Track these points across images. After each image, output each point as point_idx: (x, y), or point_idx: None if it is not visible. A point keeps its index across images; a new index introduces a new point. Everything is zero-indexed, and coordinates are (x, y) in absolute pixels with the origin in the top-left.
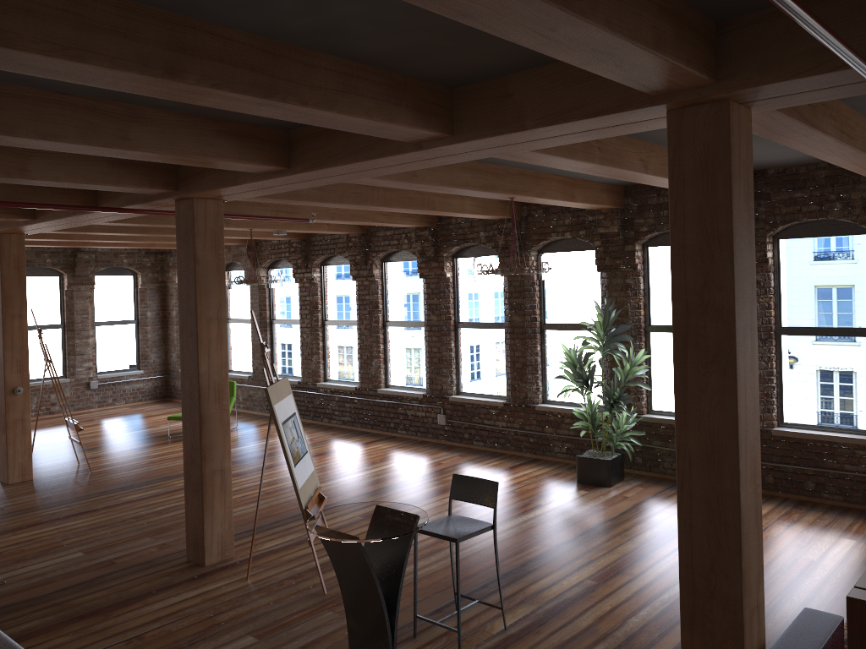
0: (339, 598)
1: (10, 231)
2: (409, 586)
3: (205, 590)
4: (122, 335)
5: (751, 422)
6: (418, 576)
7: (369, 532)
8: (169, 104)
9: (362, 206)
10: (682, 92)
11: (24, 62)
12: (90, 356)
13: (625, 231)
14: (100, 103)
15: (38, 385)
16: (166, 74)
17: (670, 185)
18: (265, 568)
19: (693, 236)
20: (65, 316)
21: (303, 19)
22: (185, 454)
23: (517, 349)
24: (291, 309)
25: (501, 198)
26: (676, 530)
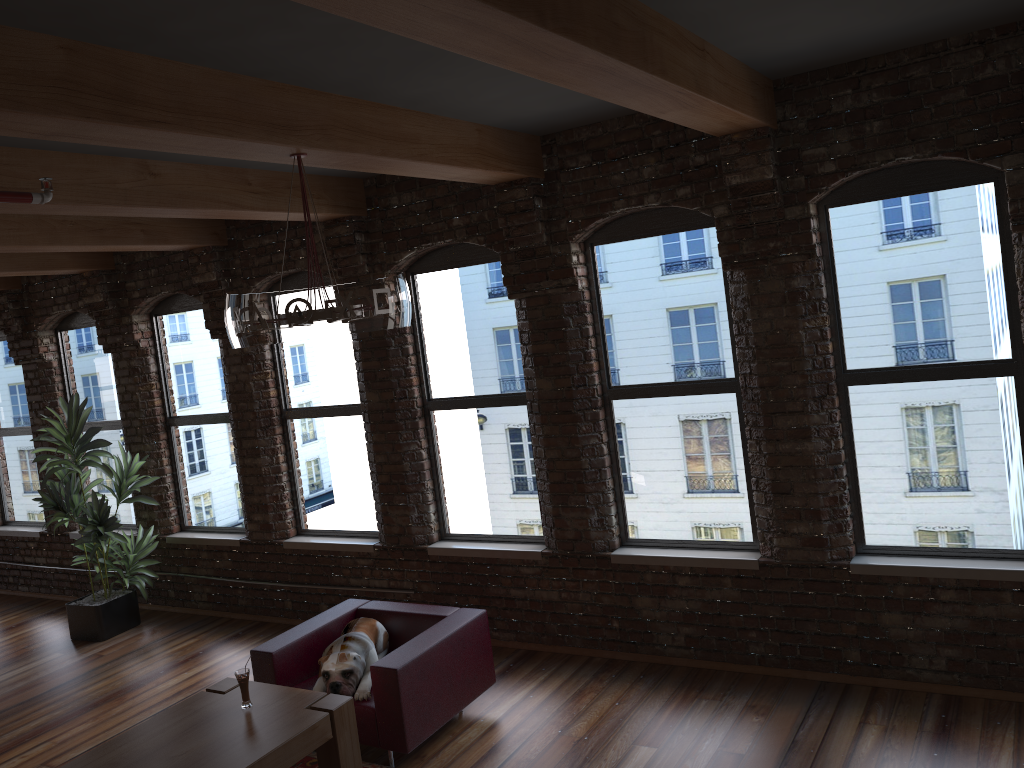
0: None
1: None
2: None
3: None
4: None
5: None
6: None
7: None
8: None
9: None
10: None
11: None
12: None
13: (120, 299)
14: None
15: None
16: None
17: None
18: None
19: None
20: None
21: None
22: None
23: (44, 461)
24: None
25: None
26: (85, 708)
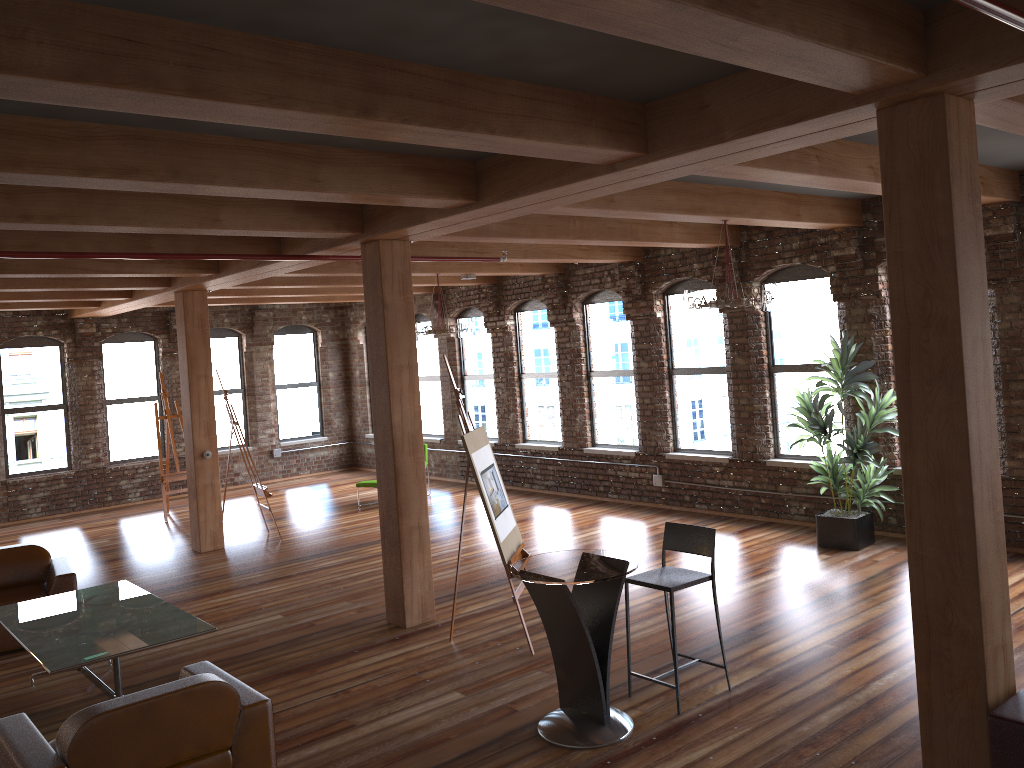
0: (548, 659)
1: (193, 287)
2: (623, 648)
3: (408, 650)
4: (303, 398)
5: (986, 444)
6: (632, 639)
7: (576, 576)
8: (356, 143)
9: (557, 240)
10: (890, 89)
11: (236, 113)
12: (272, 422)
13: (864, 253)
14: (290, 147)
15: (221, 454)
16: (360, 114)
17: (883, 190)
18: (469, 630)
19: (910, 243)
20: (245, 379)
21: (487, 49)
22: (381, 510)
23: (742, 396)
24: (483, 363)
25: (713, 221)
26: None
